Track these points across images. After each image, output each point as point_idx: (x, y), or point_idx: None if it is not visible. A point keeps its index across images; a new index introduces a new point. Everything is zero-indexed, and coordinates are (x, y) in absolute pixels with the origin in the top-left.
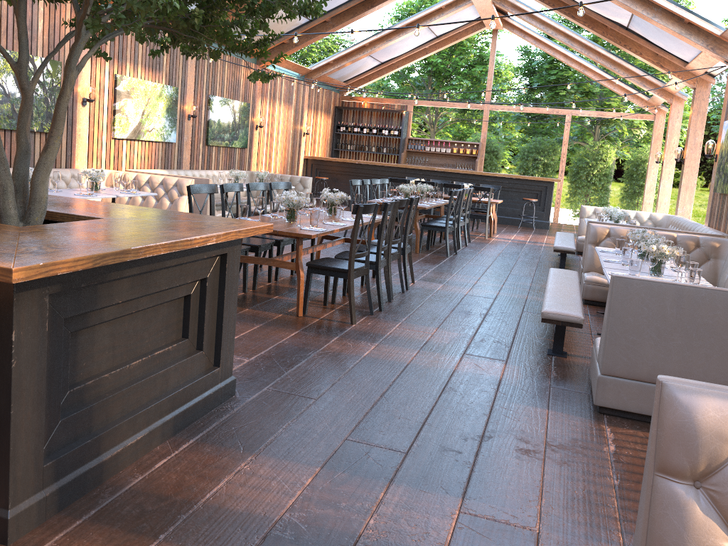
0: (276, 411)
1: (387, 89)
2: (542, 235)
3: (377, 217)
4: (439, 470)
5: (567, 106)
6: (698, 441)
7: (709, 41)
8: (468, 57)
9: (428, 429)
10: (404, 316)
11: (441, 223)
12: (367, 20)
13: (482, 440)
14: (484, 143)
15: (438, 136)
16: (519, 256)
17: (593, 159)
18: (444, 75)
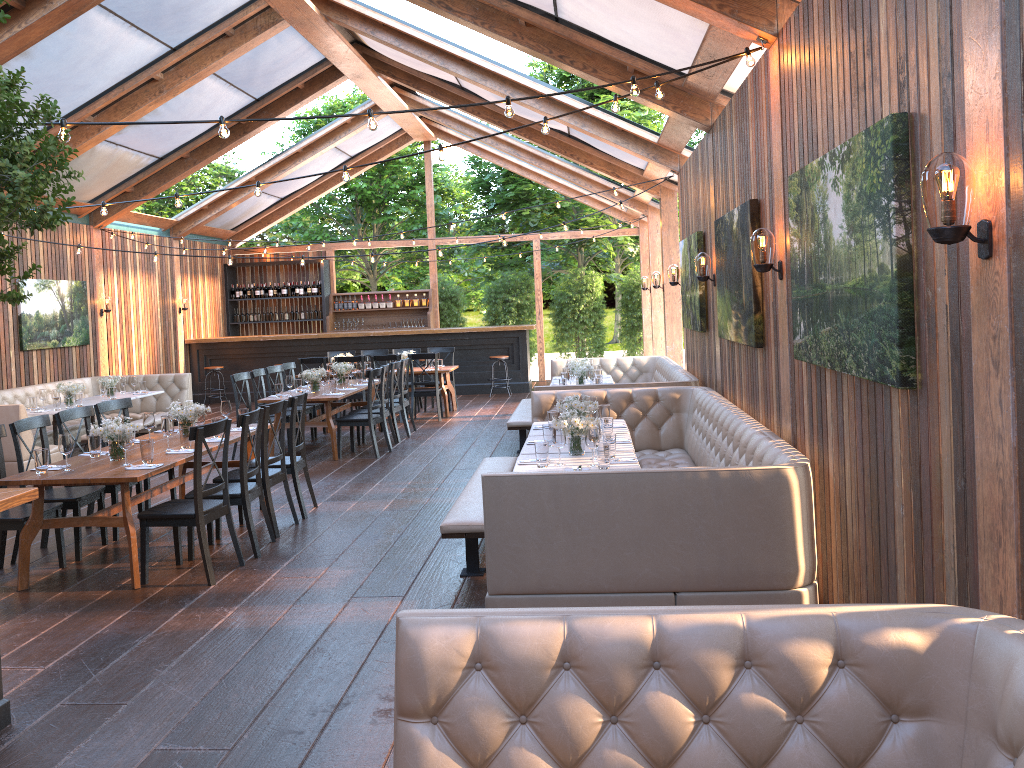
0: (66, 733)
1: (300, 230)
2: (518, 402)
3: (252, 428)
4: (267, 762)
5: (539, 227)
6: (425, 674)
7: (650, 149)
8: (406, 175)
9: (270, 710)
10: (287, 559)
11: (364, 414)
12: (271, 132)
13: (336, 710)
14: (435, 289)
15: (383, 283)
16: (475, 439)
17: (578, 291)
18: (375, 203)
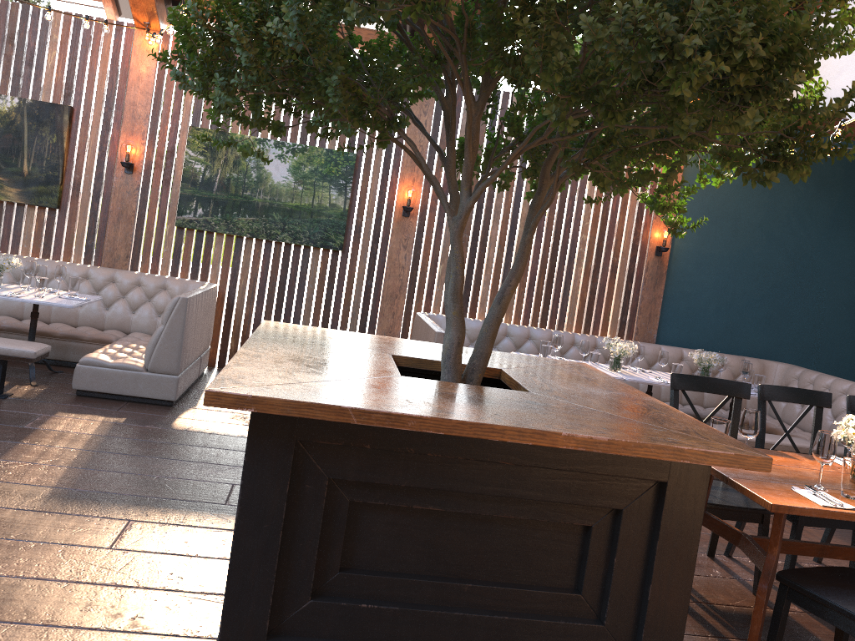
0: None
1: None
2: None
3: None
4: None
5: None
6: None
7: None
8: None
9: None
10: None
11: None
12: None
13: None
14: None
15: None
16: None
17: None
18: None
